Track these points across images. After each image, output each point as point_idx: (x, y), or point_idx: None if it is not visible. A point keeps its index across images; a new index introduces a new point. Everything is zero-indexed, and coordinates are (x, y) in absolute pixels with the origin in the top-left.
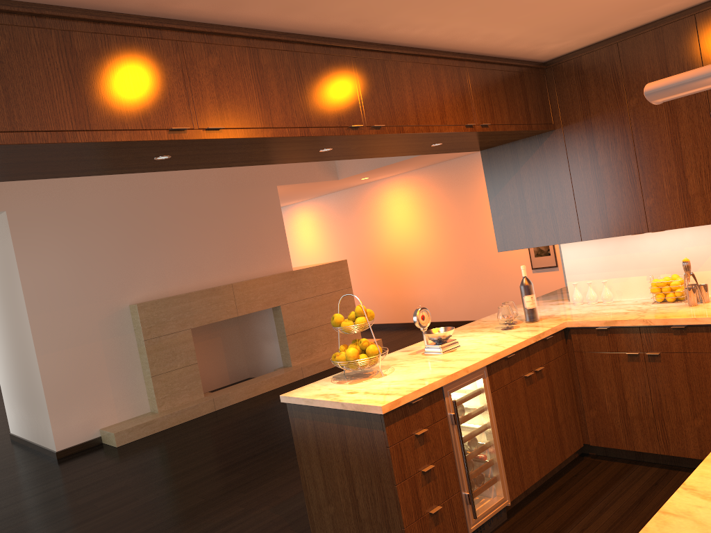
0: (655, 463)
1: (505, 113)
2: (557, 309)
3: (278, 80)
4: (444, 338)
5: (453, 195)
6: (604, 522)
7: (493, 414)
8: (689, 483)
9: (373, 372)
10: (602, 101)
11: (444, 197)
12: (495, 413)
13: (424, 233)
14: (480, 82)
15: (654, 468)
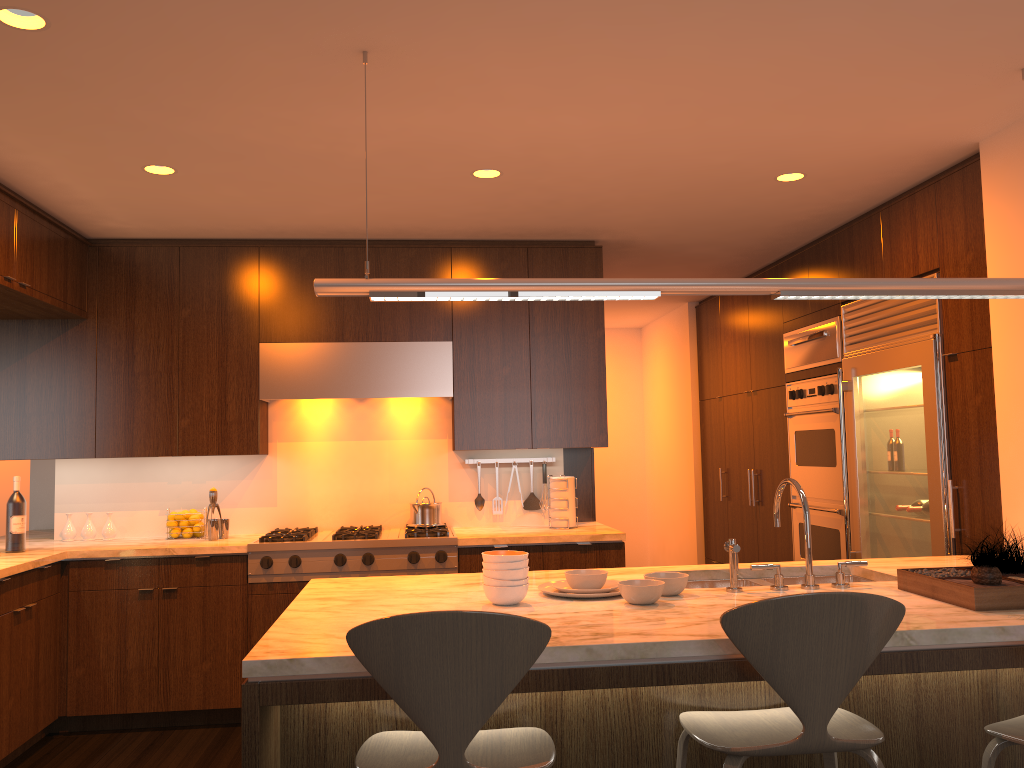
0: (147, 728)
1: (45, 279)
2: (42, 544)
3: None
4: None
5: None
6: None
7: None
8: (291, 608)
9: None
10: (152, 302)
11: None
12: None
13: None
14: (27, 233)
15: (146, 731)
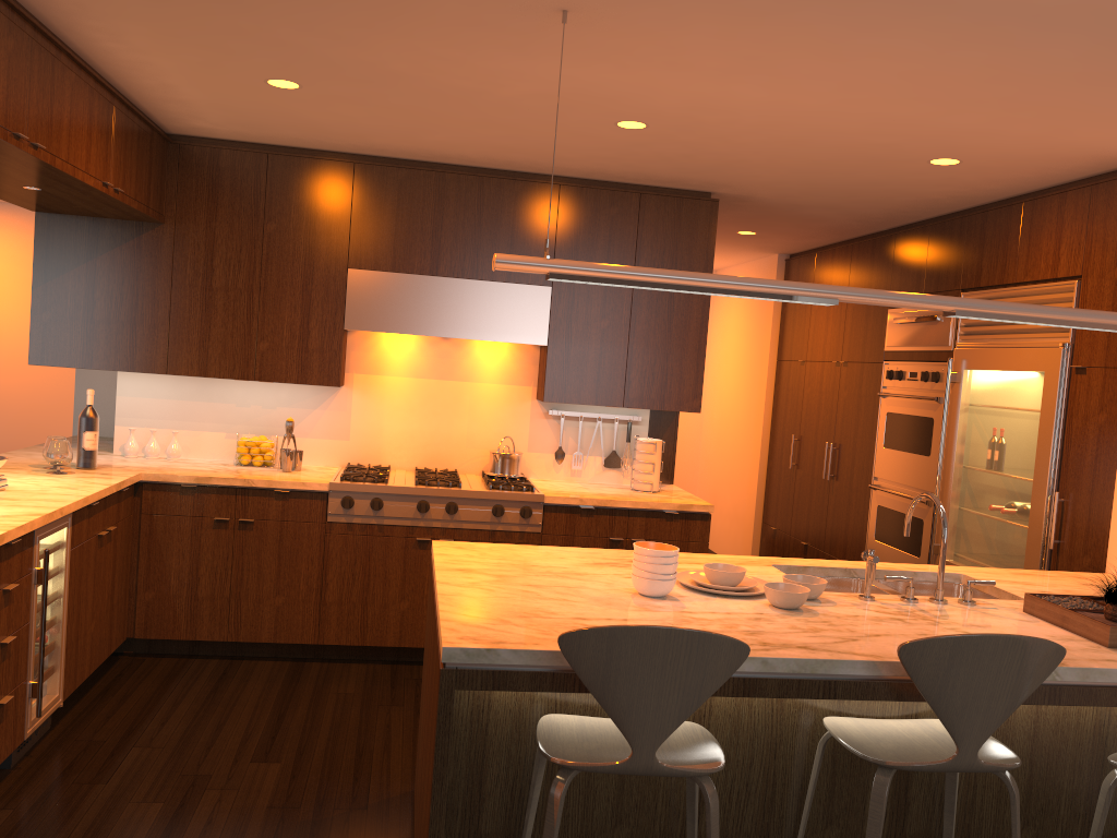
0: (214, 656)
1: (133, 183)
2: (106, 459)
3: None
4: None
5: None
6: (185, 713)
7: (68, 579)
8: (441, 580)
9: None
10: (235, 212)
11: None
12: (69, 579)
13: None
14: (122, 132)
15: (214, 659)
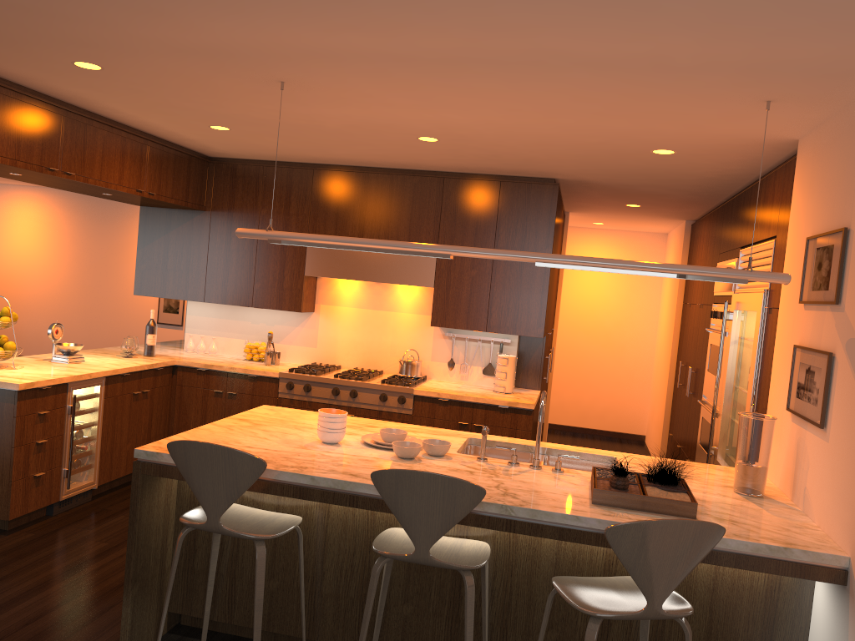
0: None
1: (169, 188)
2: (172, 352)
3: (3, 119)
4: (73, 351)
5: (93, 228)
6: None
7: (101, 415)
8: (215, 422)
9: (3, 366)
10: (244, 203)
11: (82, 227)
12: (103, 415)
13: (48, 258)
14: (156, 160)
15: None
